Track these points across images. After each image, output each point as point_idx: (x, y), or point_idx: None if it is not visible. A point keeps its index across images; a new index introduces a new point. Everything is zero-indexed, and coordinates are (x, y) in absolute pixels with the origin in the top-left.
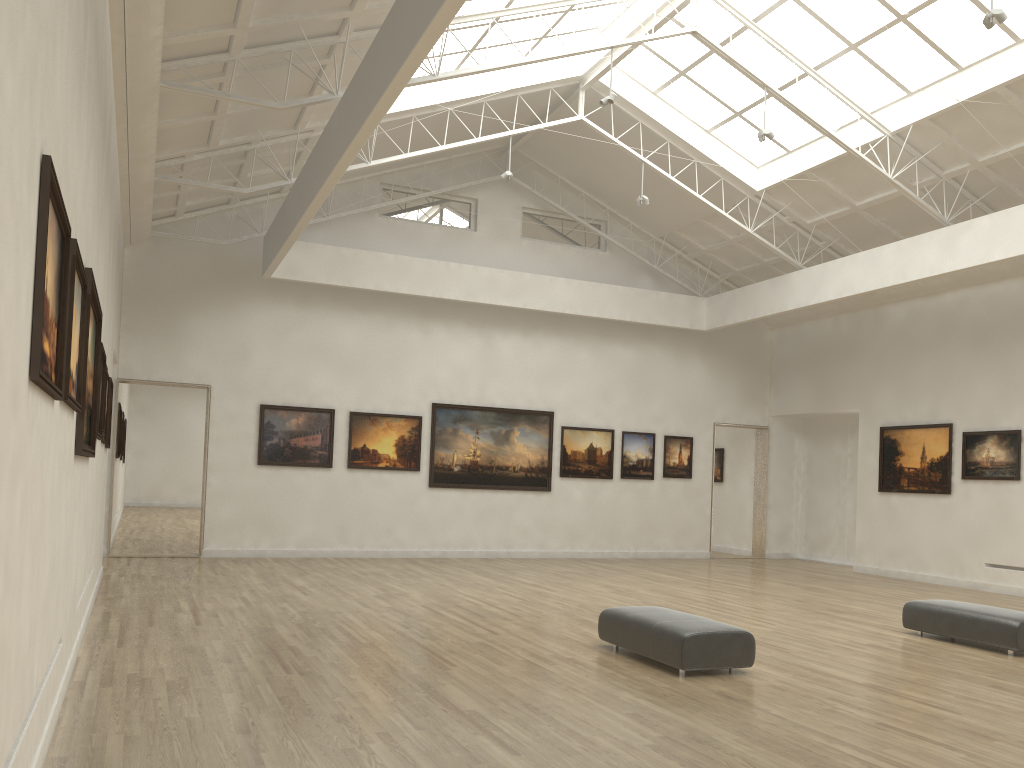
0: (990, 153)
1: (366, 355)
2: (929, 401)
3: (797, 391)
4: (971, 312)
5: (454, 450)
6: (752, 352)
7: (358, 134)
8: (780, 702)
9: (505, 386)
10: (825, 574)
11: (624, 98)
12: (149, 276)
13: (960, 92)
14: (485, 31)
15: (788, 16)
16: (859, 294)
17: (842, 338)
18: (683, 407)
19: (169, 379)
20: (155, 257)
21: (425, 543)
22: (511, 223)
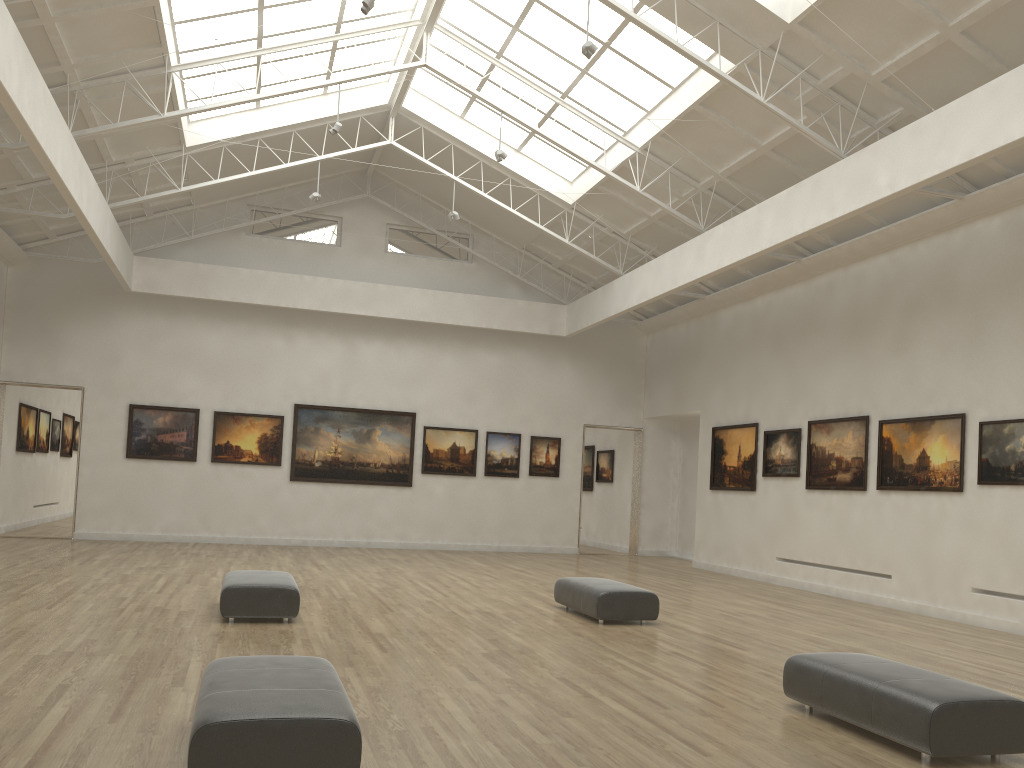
0: (725, 165)
1: (231, 360)
2: (744, 402)
3: (662, 394)
4: (773, 316)
5: (315, 447)
6: (626, 357)
7: (46, 170)
8: (250, 639)
9: (367, 389)
10: (653, 568)
11: (431, 123)
12: (30, 291)
13: (674, 110)
14: (257, 71)
15: (524, 46)
16: (651, 300)
17: (691, 342)
18: (551, 409)
19: (46, 381)
20: (35, 275)
21: (286, 532)
22: (375, 238)
